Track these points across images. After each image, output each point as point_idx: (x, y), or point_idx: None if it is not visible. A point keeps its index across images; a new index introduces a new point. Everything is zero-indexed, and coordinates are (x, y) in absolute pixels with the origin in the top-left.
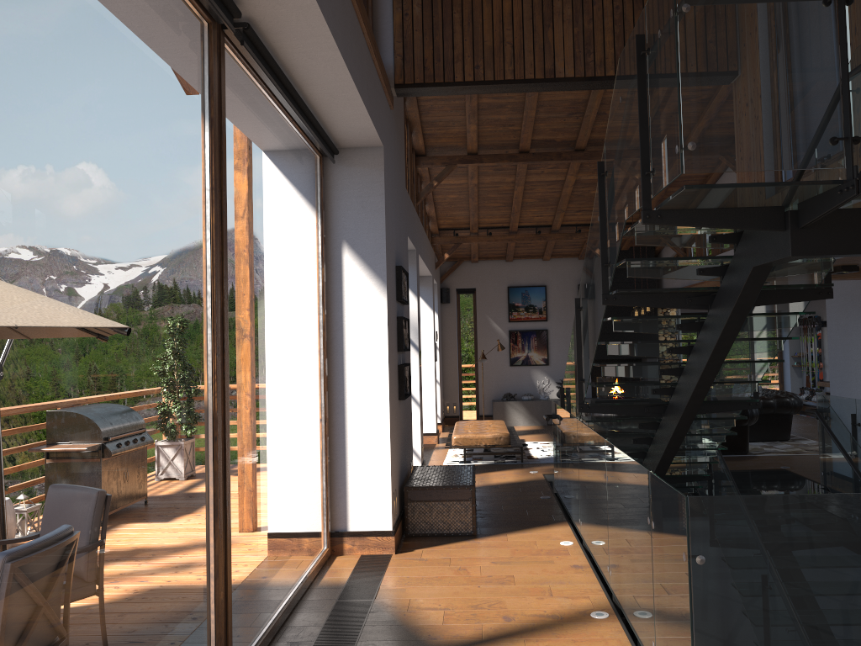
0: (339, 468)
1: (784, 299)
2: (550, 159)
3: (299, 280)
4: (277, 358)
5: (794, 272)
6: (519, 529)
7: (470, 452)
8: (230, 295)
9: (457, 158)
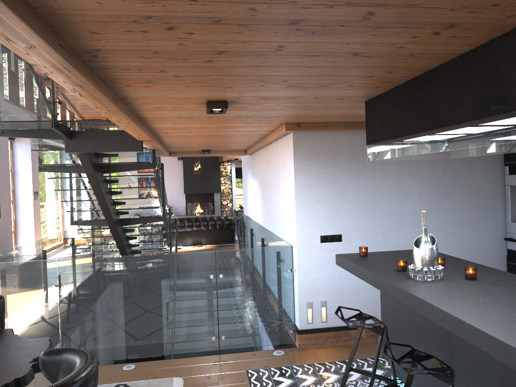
0: None
1: (132, 169)
2: None
3: None
4: None
5: (125, 156)
6: None
7: None
8: None
9: None
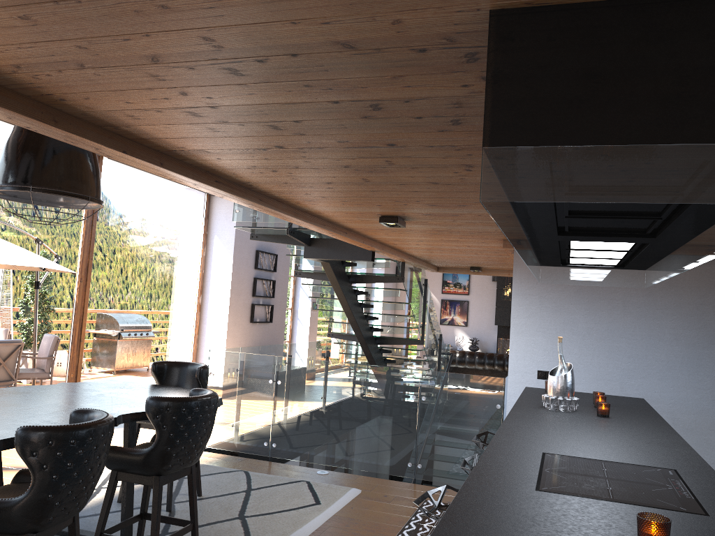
0: (201, 352)
1: (379, 281)
2: None
3: (174, 254)
4: (143, 289)
5: (371, 267)
6: None
7: None
8: (99, 258)
9: None
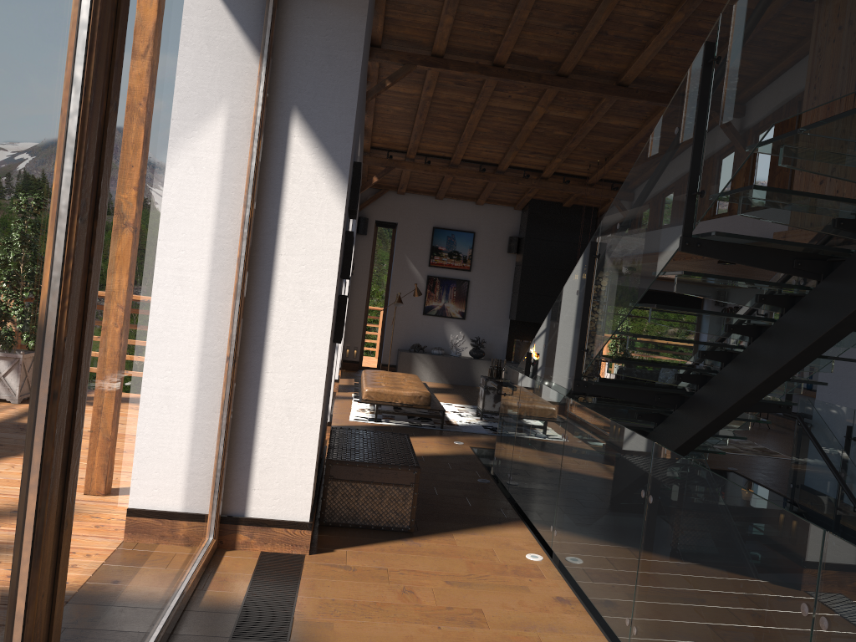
0: (244, 429)
1: None
2: (527, 80)
3: (230, 144)
4: (186, 257)
5: None
6: (466, 527)
7: (383, 410)
8: (122, 113)
9: (419, 58)
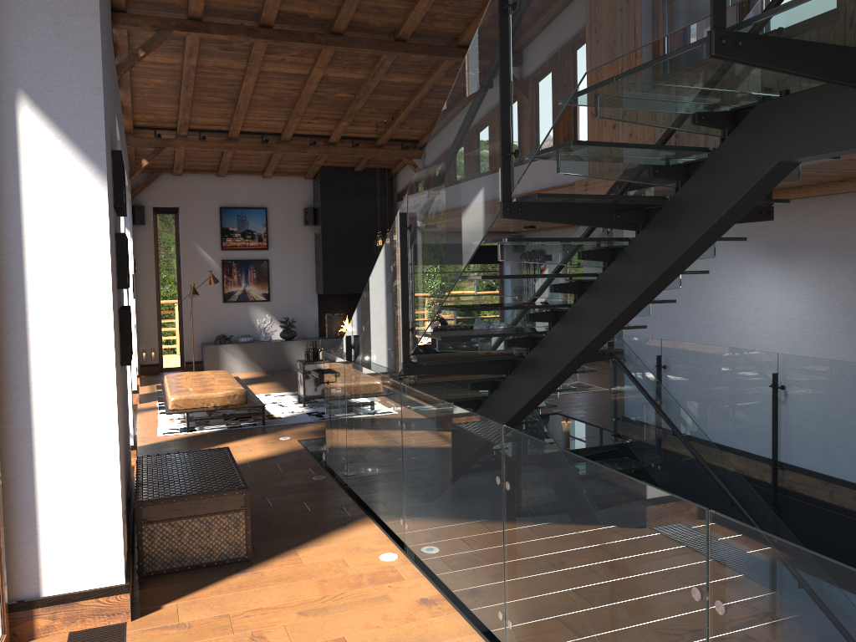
0: (22, 494)
1: None
2: (300, 40)
3: None
4: None
5: None
6: (310, 539)
7: (195, 417)
8: None
9: (174, 22)
